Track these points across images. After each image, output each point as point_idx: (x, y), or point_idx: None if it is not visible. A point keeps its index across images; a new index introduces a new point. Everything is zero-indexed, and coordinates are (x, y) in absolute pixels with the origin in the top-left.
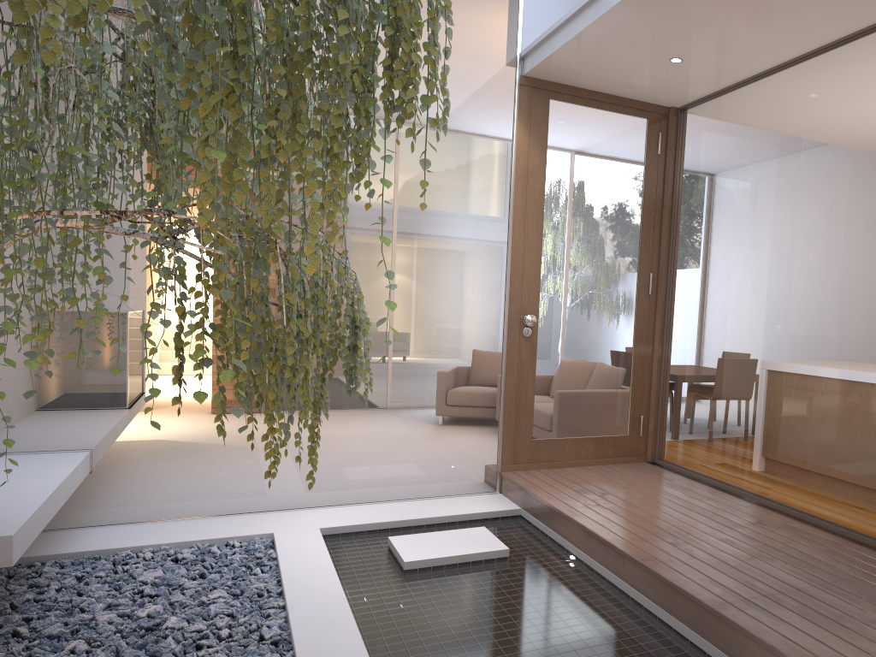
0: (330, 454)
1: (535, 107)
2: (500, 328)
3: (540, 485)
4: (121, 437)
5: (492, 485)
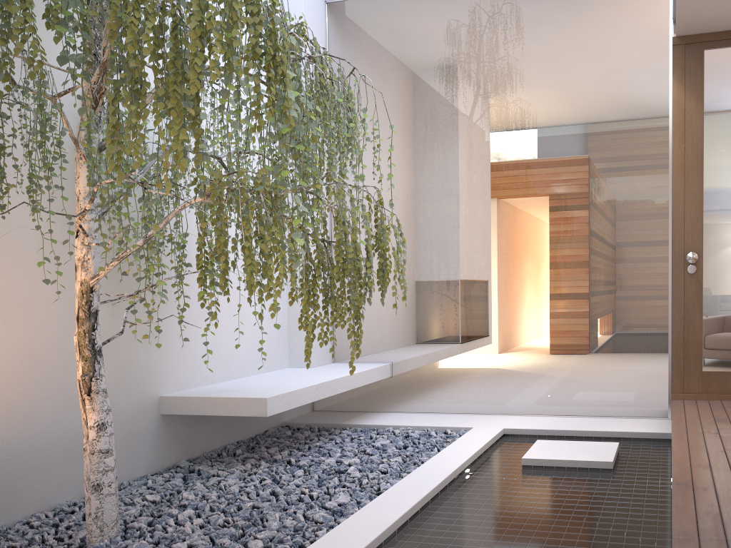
0: (529, 374)
1: (689, 61)
2: (665, 267)
3: (688, 412)
4: (405, 355)
5: (664, 411)
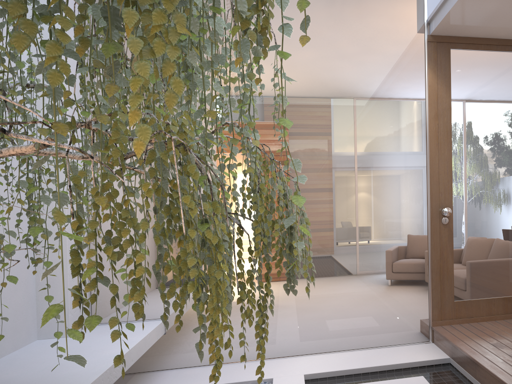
0: (312, 317)
1: (440, 56)
2: (425, 219)
3: (463, 339)
4: None
5: (426, 336)
